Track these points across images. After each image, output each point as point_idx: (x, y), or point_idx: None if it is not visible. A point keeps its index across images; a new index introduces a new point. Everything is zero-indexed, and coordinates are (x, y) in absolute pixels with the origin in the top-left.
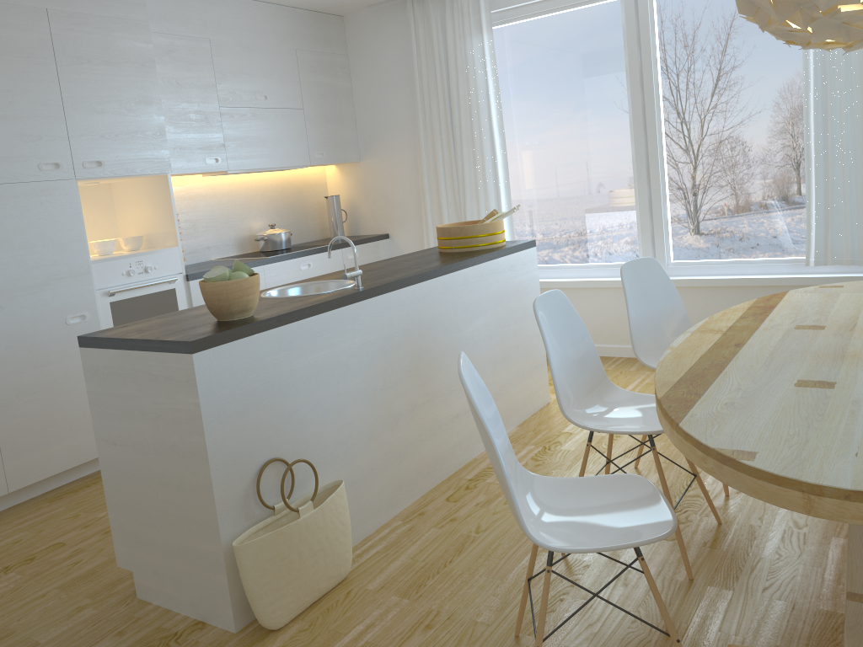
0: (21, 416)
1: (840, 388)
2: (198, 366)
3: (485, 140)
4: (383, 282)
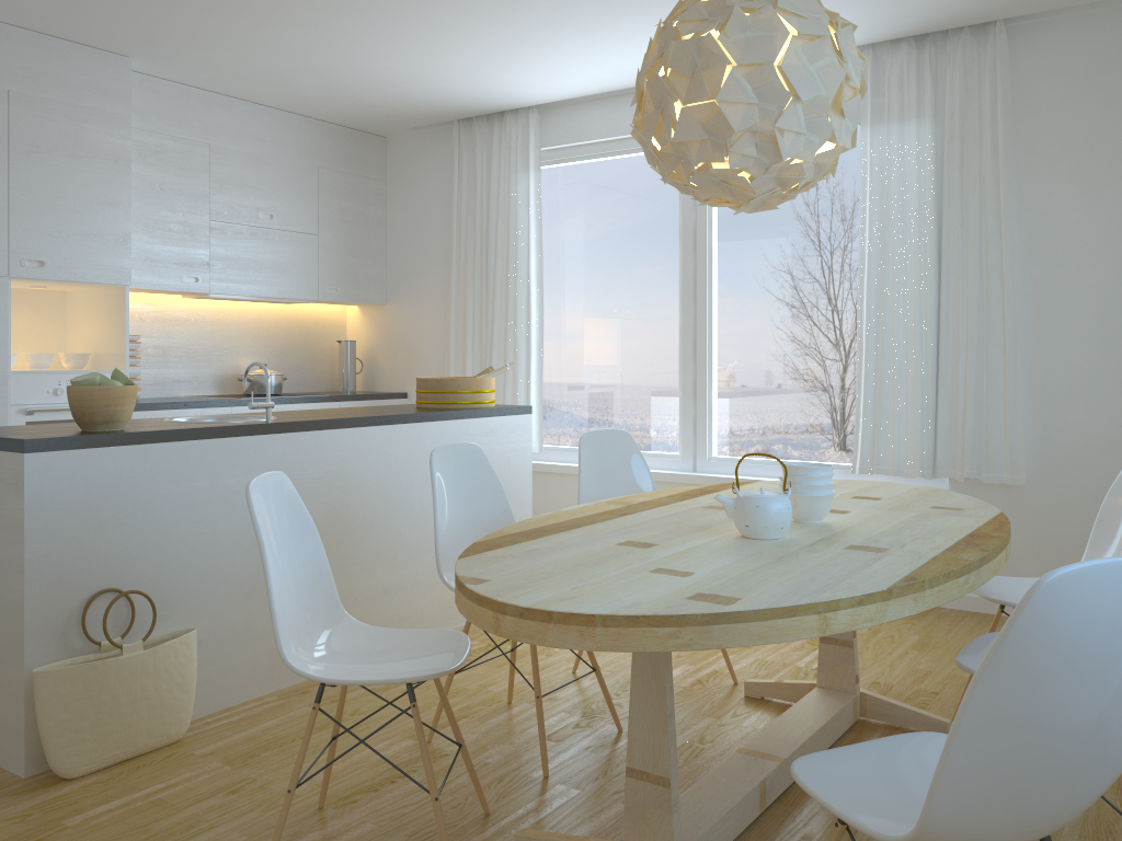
0: None
1: (653, 548)
2: (29, 468)
3: (520, 292)
4: (300, 420)
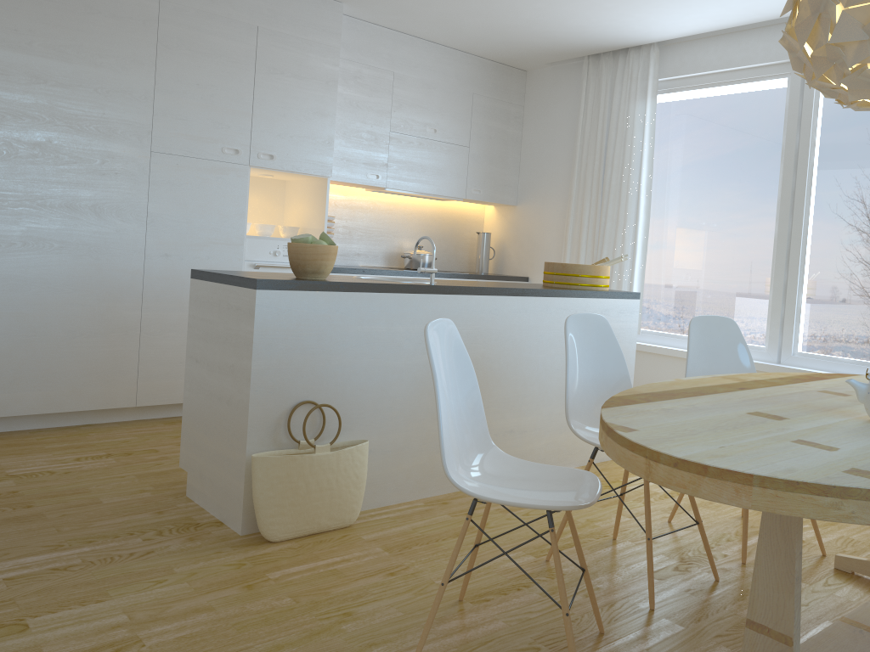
0: (160, 347)
1: (785, 421)
2: (259, 301)
3: (630, 200)
4: (456, 285)
